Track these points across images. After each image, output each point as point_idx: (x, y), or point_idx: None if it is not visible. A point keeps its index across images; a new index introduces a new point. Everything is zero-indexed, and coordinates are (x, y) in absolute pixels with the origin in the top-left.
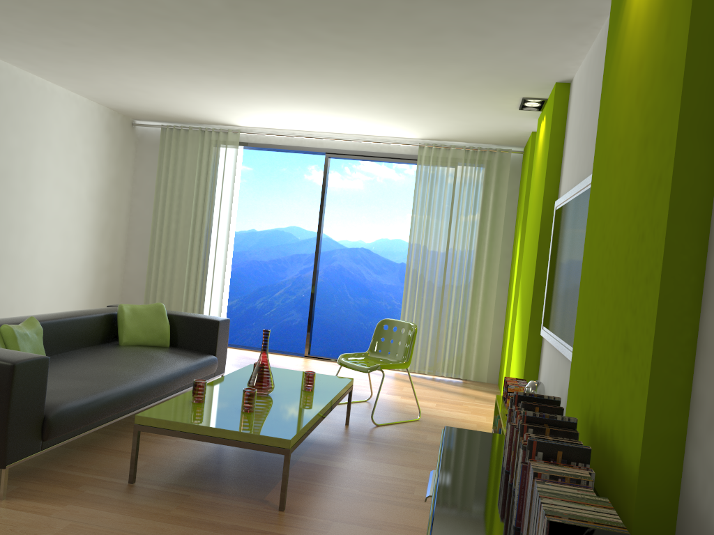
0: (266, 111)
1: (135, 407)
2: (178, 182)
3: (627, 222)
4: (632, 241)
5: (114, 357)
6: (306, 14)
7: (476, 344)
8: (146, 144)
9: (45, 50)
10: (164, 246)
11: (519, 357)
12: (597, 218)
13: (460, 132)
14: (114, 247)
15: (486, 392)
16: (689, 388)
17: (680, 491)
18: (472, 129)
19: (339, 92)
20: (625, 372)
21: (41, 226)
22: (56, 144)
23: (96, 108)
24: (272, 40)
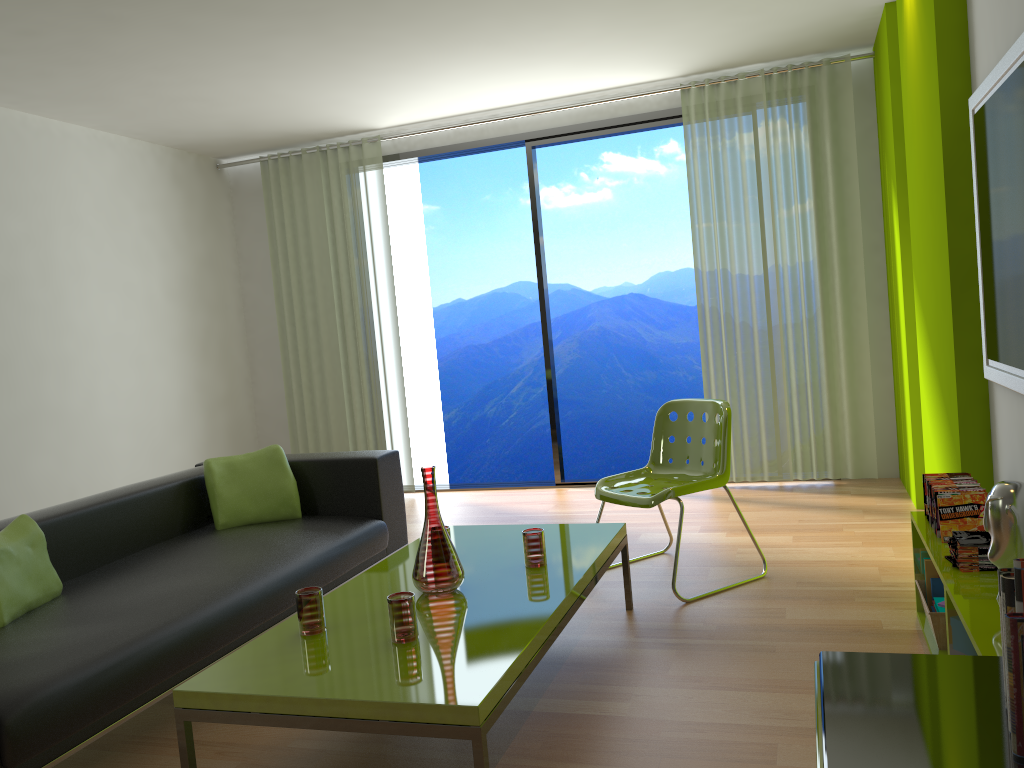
0: (405, 87)
1: (224, 649)
2: (302, 243)
3: None
4: None
5: (193, 557)
6: None
7: (847, 414)
8: (244, 194)
9: (4, 57)
10: (303, 348)
11: (942, 427)
12: None
13: (749, 42)
14: (229, 366)
15: (881, 497)
16: None
17: None
18: (770, 30)
19: (508, 10)
20: None
21: (94, 353)
22: (90, 219)
23: (148, 150)
24: None
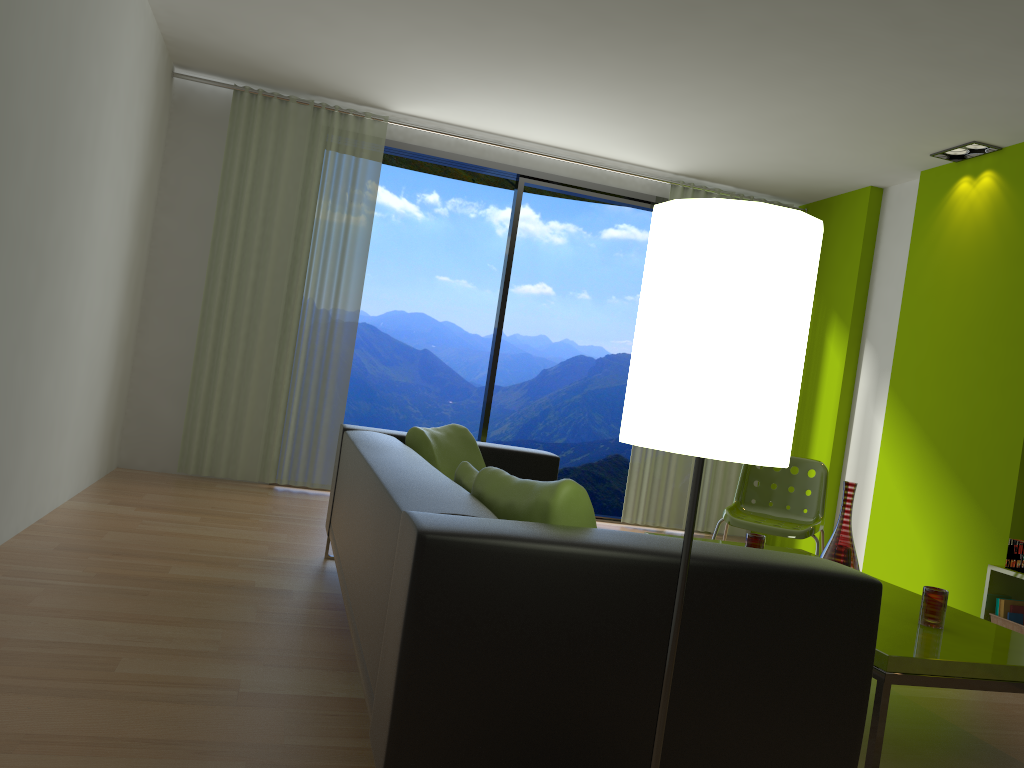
0: (503, 95)
1: None
2: (264, 195)
3: None
4: None
5: None
6: None
7: (734, 482)
8: (190, 115)
9: None
10: (232, 309)
11: (952, 506)
12: None
13: (761, 173)
14: (134, 306)
15: None
16: None
17: None
18: (789, 171)
19: (711, 88)
20: None
21: (92, 257)
22: (121, 93)
23: (154, 32)
24: None
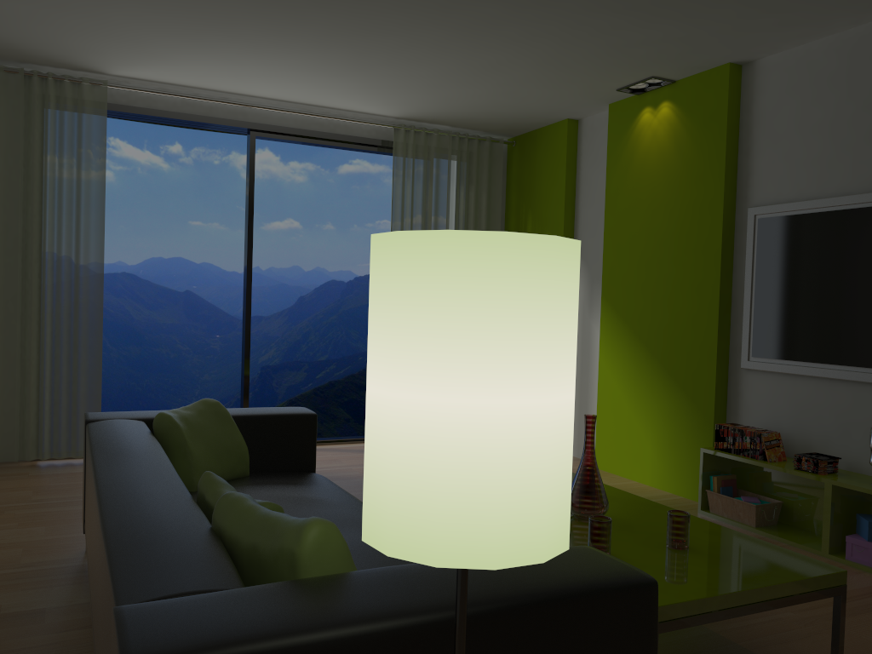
0: (220, 55)
1: None
2: None
3: None
4: None
5: None
6: None
7: None
8: None
9: None
10: None
11: (665, 397)
12: None
13: (473, 113)
14: None
15: None
16: None
17: None
18: (497, 110)
19: (421, 40)
20: None
21: None
22: None
23: None
24: None
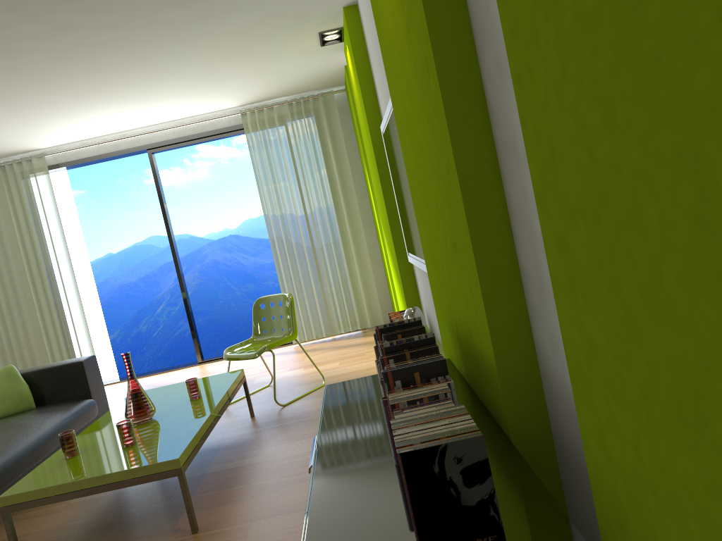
0: (62, 124)
1: (8, 487)
2: None
3: (420, 119)
4: (428, 136)
5: None
6: (44, 1)
7: (363, 291)
8: None
9: None
10: (5, 302)
11: (399, 289)
12: (403, 126)
13: (276, 87)
14: None
15: None
16: (516, 264)
17: (539, 368)
18: (286, 81)
19: (129, 80)
20: (461, 270)
21: None
22: None
23: None
24: (22, 41)
